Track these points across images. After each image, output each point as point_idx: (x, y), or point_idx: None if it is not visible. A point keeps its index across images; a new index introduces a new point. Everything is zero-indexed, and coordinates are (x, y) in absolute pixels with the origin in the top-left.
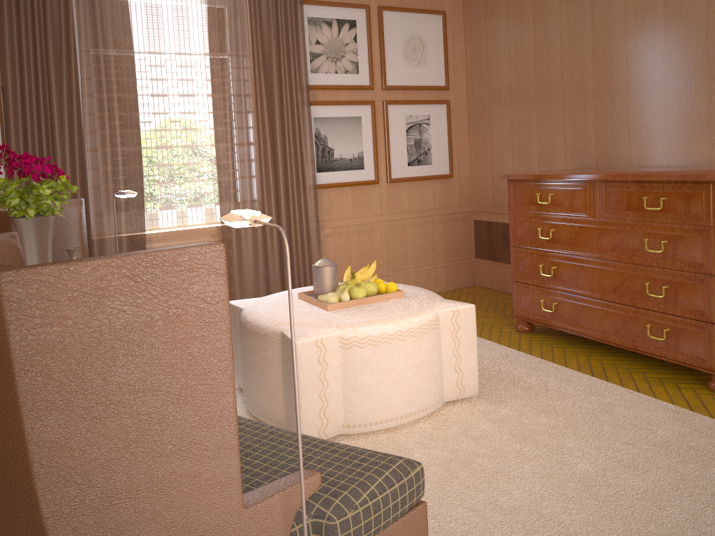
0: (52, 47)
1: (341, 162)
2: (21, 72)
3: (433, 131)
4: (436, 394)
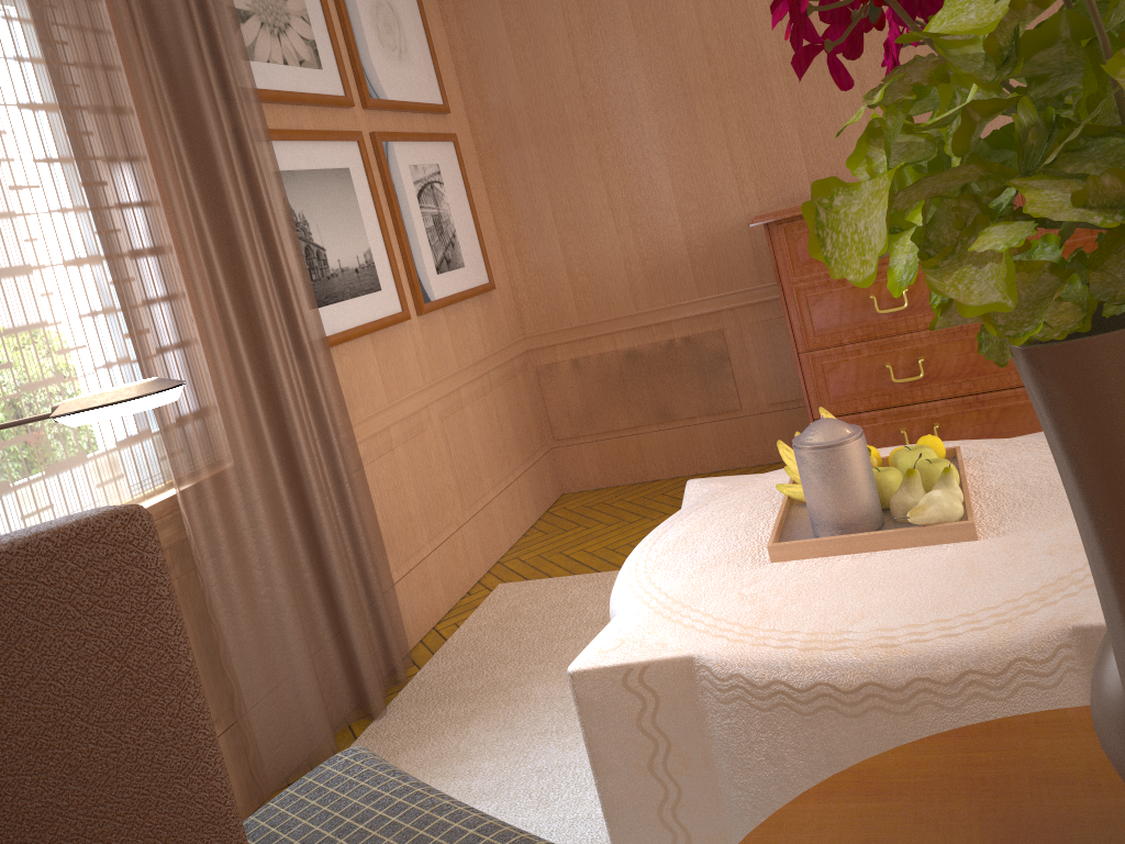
0: None
1: (346, 279)
2: None
3: (452, 197)
4: None
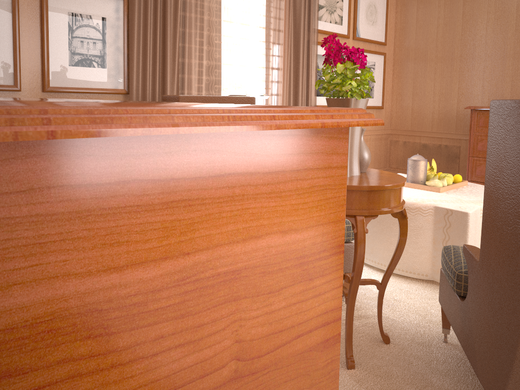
0: None
1: None
2: None
3: (376, 74)
4: None
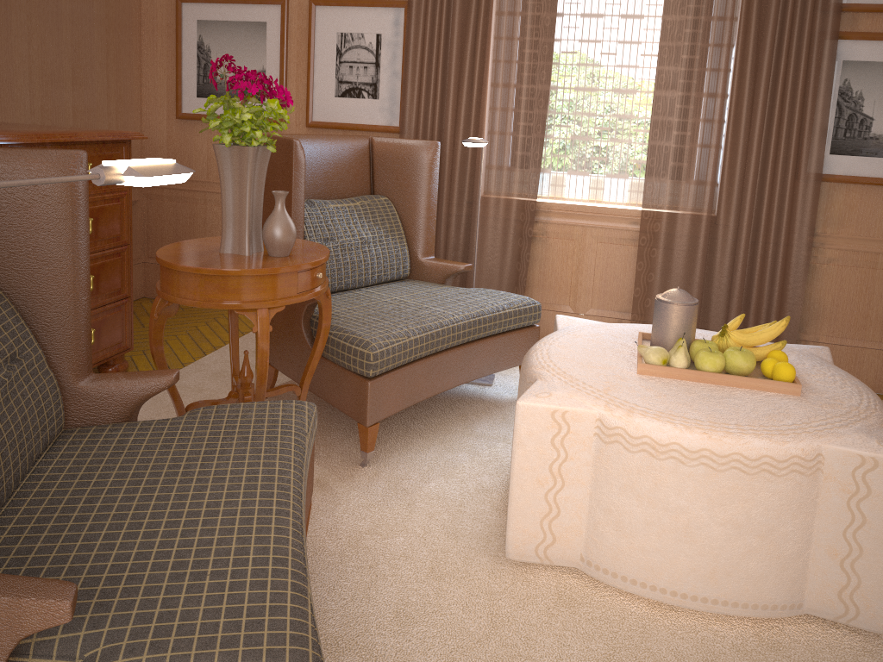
0: None
1: None
2: None
3: None
4: (779, 592)
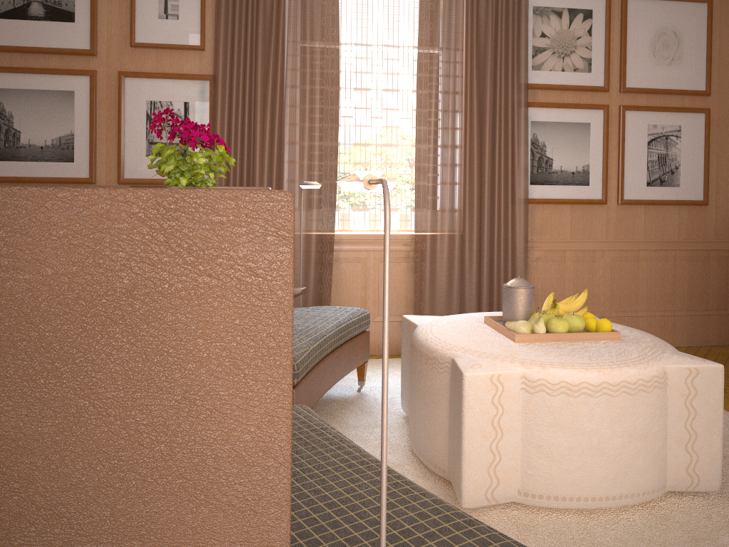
0: (261, 35)
1: (561, 175)
2: (231, 60)
3: (685, 146)
4: (655, 478)
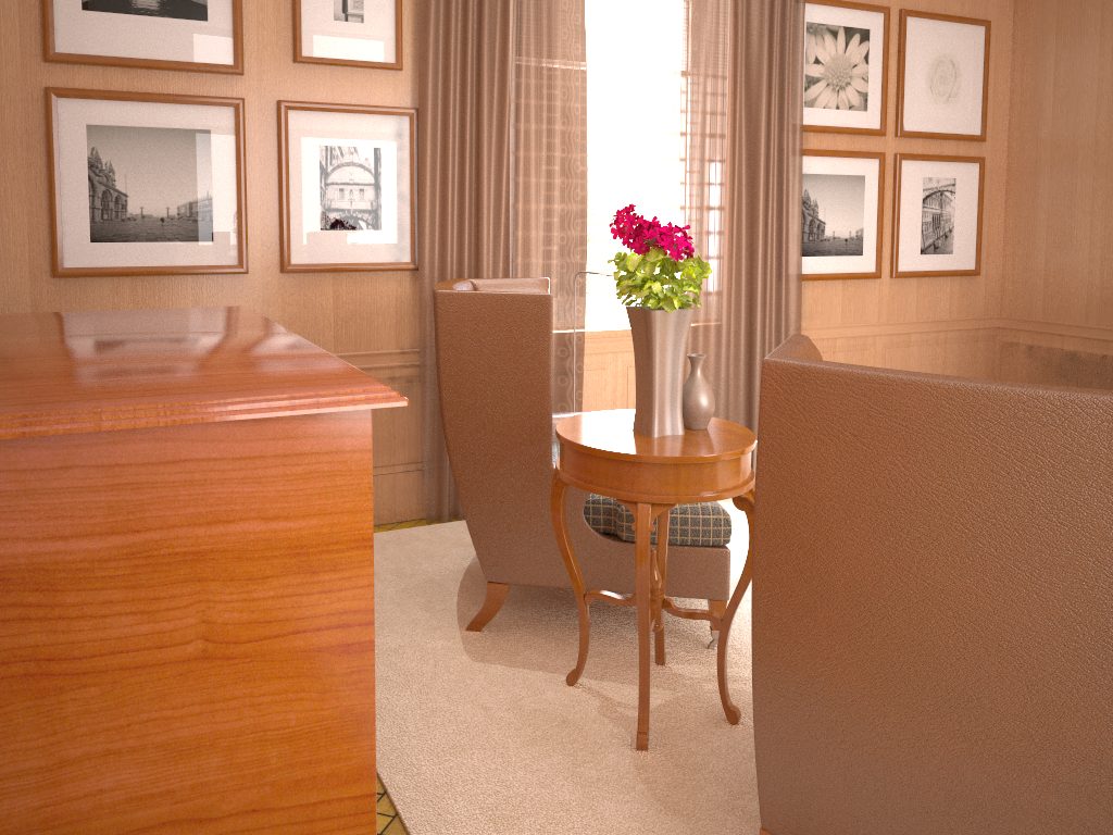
0: (488, 53)
1: (834, 244)
2: (444, 87)
3: (959, 203)
4: None
